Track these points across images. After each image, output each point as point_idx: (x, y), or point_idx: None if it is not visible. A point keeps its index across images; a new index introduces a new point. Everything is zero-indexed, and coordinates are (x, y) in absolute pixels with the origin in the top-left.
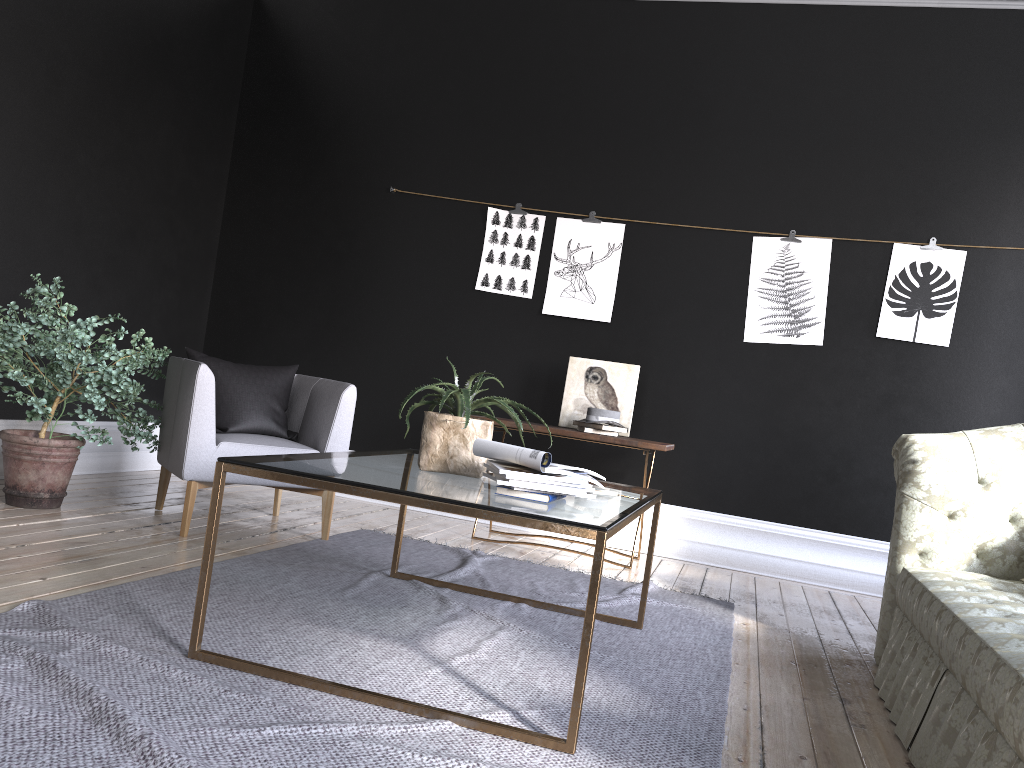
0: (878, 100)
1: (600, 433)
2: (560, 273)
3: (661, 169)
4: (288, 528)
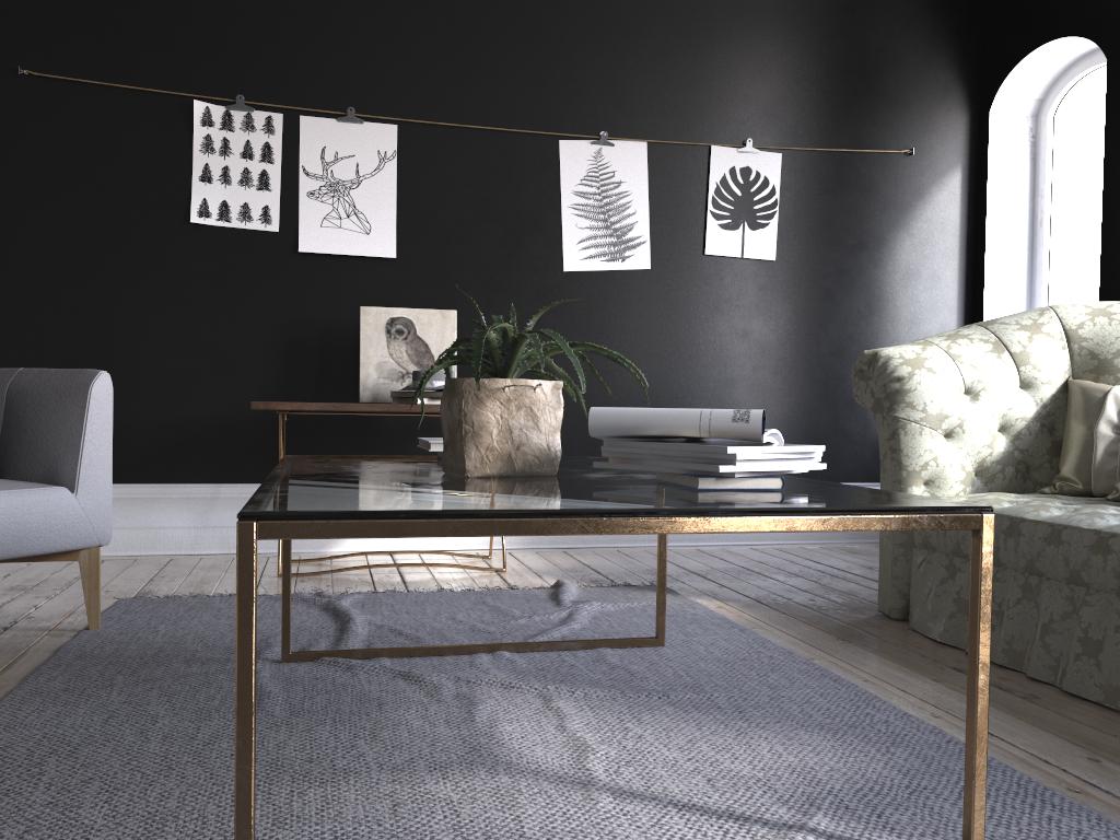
0: None
1: (437, 403)
2: (316, 194)
3: (435, 51)
4: (8, 625)
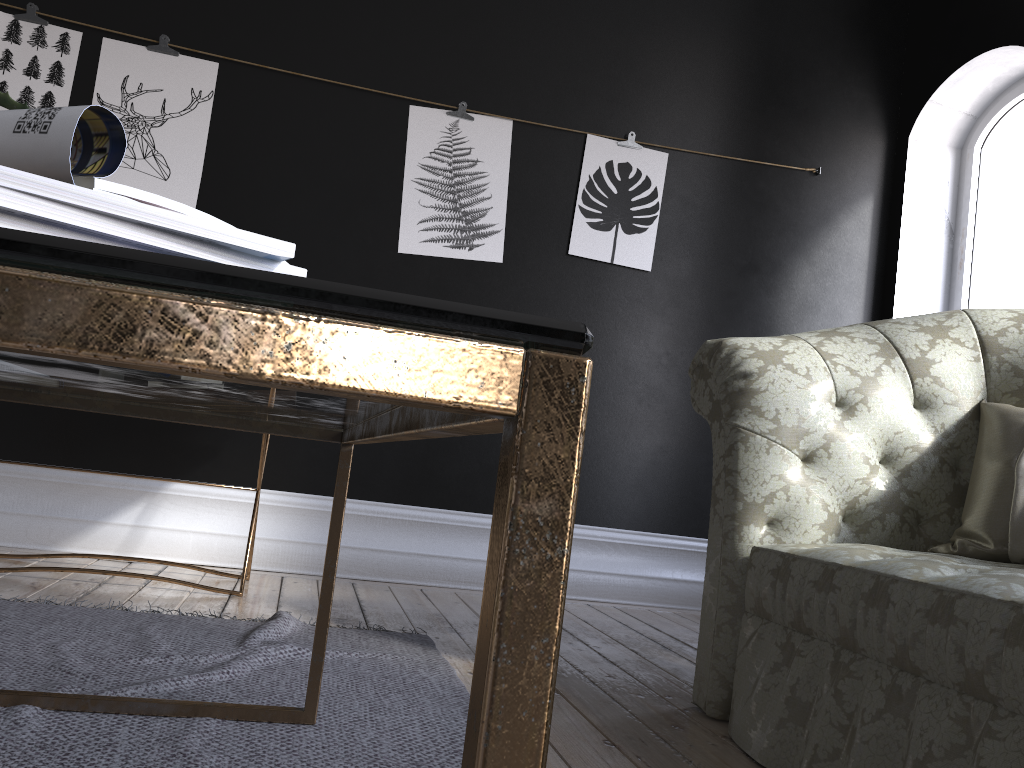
0: None
1: None
2: None
3: None
4: None
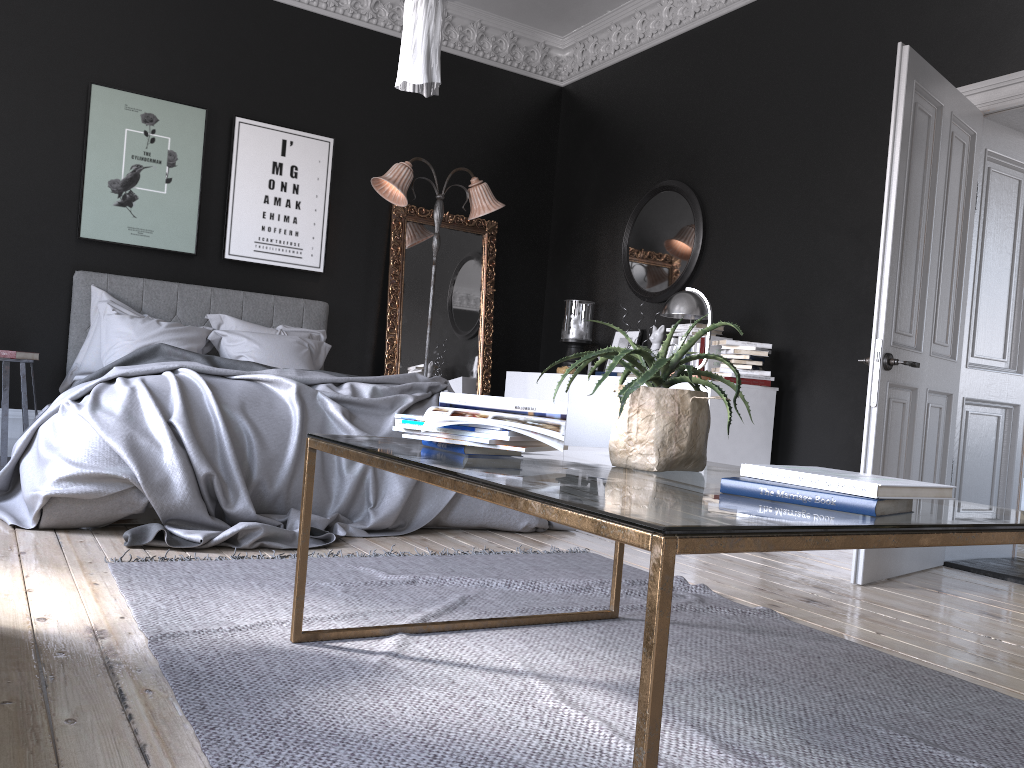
0: None
1: None
2: None
3: None
4: None
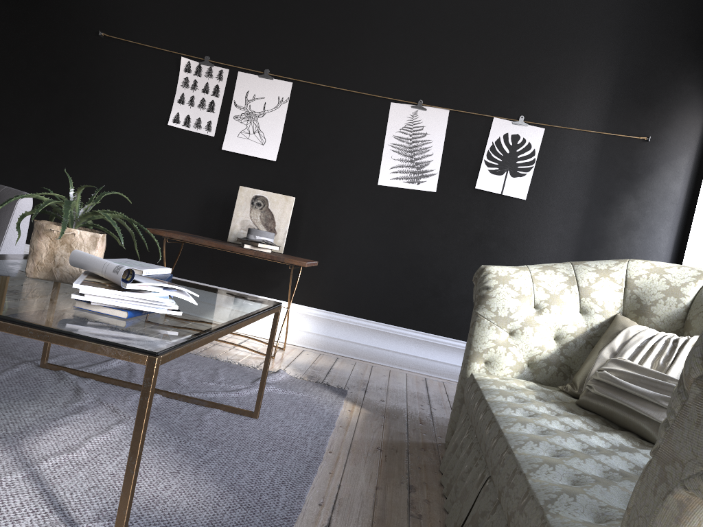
0: (492, 4)
1: (257, 249)
2: (238, 118)
3: (324, 40)
4: None
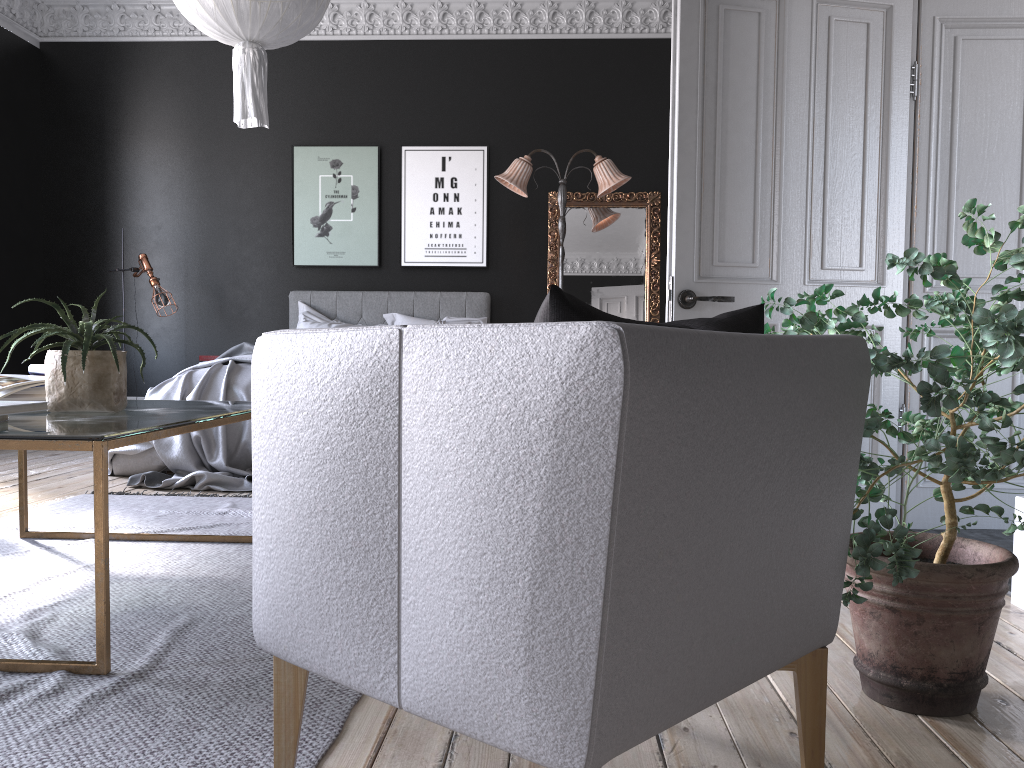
0: None
1: None
2: None
3: None
4: None
